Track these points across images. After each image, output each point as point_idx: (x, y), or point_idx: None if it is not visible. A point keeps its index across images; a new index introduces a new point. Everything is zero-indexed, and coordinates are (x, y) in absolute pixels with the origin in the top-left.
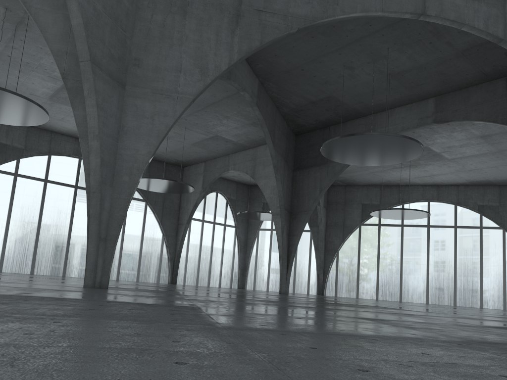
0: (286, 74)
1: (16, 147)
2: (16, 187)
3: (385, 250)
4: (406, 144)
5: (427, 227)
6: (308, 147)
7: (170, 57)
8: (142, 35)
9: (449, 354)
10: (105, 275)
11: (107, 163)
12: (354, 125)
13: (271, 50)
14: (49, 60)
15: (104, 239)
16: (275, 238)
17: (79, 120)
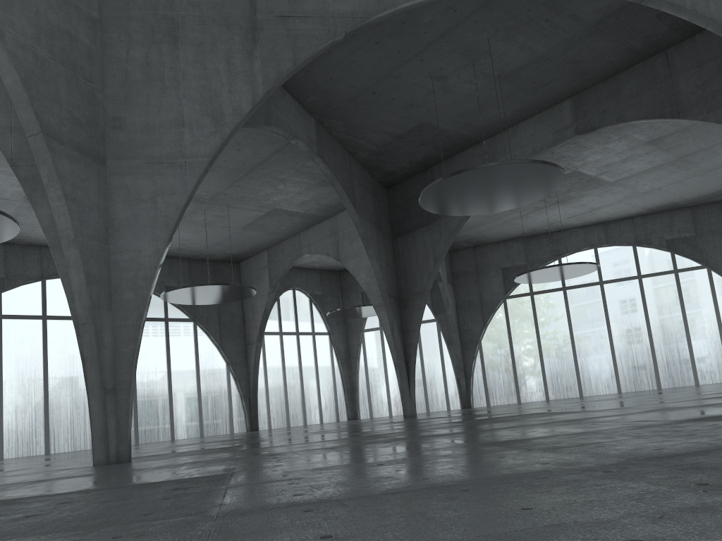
0: (353, 104)
1: None
2: (2, 334)
3: (547, 327)
4: (539, 172)
5: (599, 284)
6: (407, 202)
7: (164, 107)
8: (119, 83)
9: (570, 501)
10: (123, 443)
11: (97, 277)
12: (465, 159)
13: (322, 73)
14: None
15: (112, 389)
16: None
17: (46, 222)
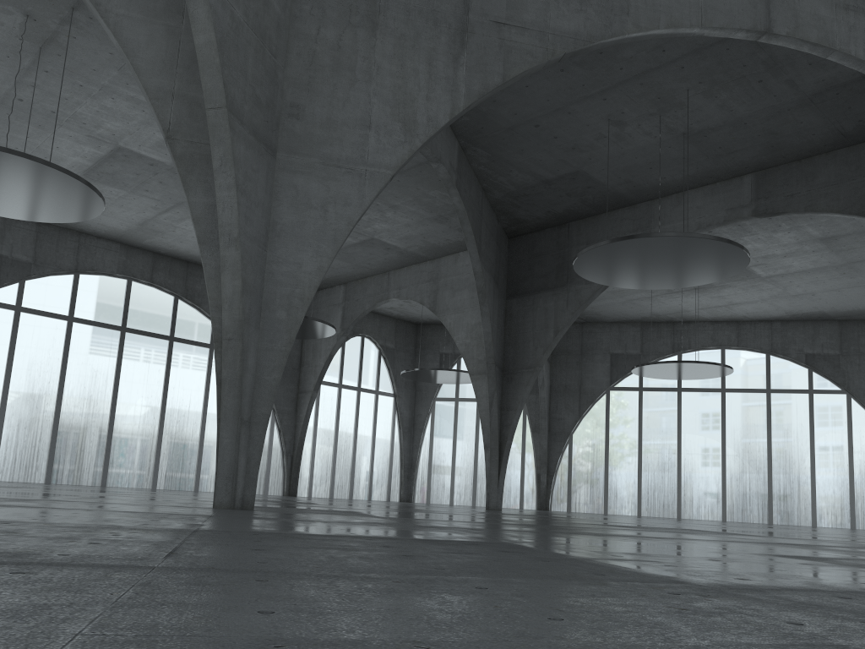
0: (508, 134)
1: (18, 260)
2: (18, 330)
3: (652, 431)
4: (723, 253)
5: (720, 392)
6: (532, 258)
7: (351, 102)
8: (303, 64)
9: None
10: (251, 486)
11: (251, 287)
12: (613, 220)
13: None
14: (92, 107)
15: (248, 422)
16: (462, 413)
17: (198, 212)
